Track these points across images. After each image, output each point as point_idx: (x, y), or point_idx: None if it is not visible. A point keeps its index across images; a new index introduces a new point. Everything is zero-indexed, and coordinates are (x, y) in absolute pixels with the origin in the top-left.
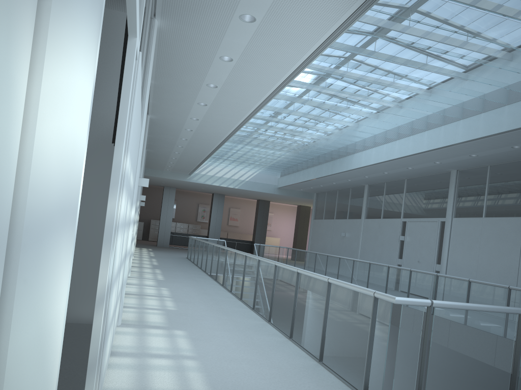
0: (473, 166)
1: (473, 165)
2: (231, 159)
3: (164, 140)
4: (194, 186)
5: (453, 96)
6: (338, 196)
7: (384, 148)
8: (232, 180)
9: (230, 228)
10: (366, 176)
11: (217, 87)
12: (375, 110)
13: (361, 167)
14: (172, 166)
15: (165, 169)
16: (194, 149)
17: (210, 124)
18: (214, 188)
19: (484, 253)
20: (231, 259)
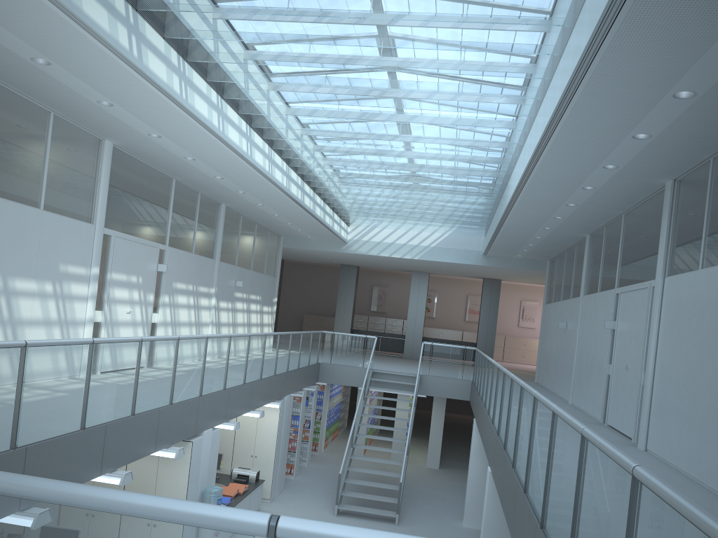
0: (688, 165)
1: (686, 163)
2: (381, 213)
3: (206, 183)
4: (369, 261)
5: (496, 5)
6: (565, 262)
7: (522, 154)
8: (410, 246)
9: (468, 325)
10: (556, 216)
11: (50, 62)
12: (429, 76)
13: (513, 197)
14: (302, 230)
15: (306, 237)
16: (261, 194)
17: (188, 142)
18: (393, 261)
19: (696, 346)
20: (186, 352)
